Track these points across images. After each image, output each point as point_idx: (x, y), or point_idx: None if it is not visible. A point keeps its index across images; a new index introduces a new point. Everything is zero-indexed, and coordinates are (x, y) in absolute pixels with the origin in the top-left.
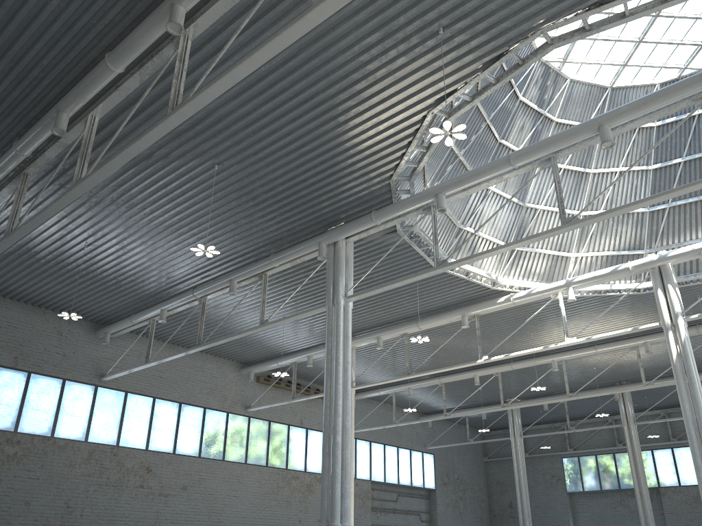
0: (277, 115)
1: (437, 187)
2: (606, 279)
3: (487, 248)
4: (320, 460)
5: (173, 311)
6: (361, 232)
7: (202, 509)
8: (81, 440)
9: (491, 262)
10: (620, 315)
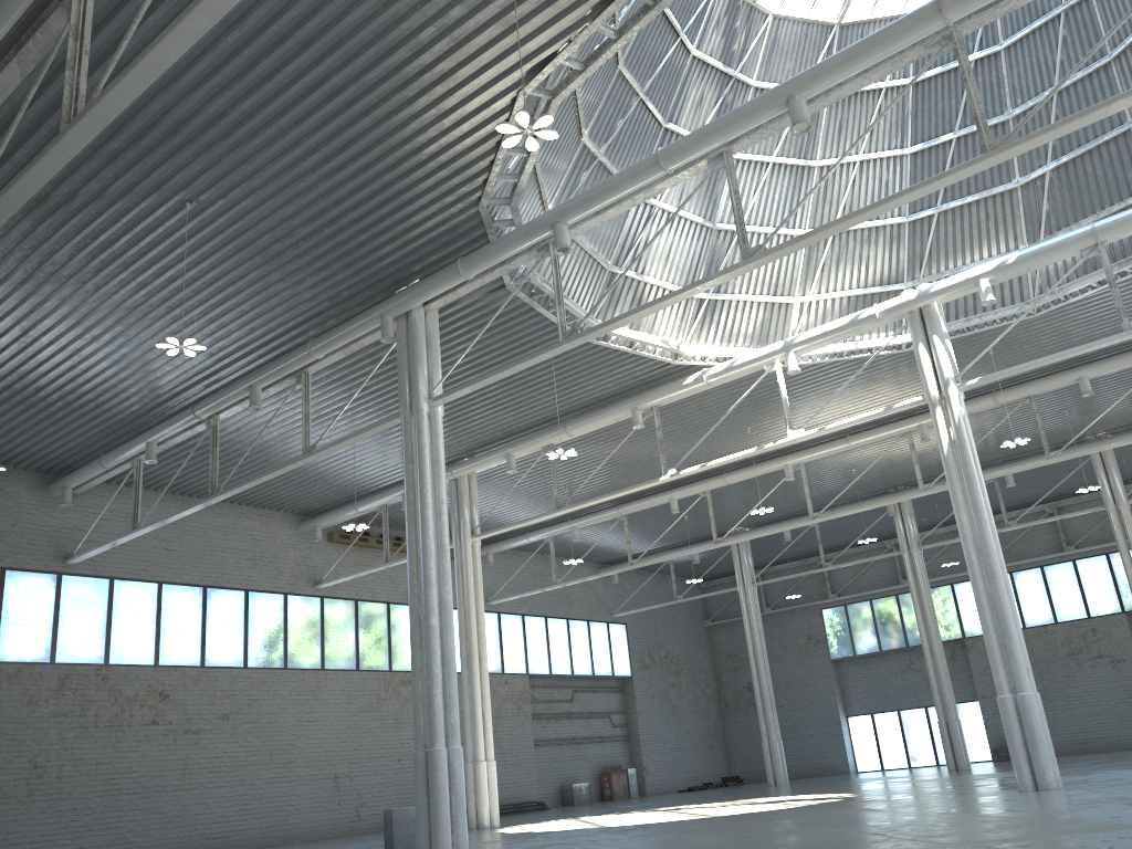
0: (271, 114)
1: (554, 212)
2: (843, 334)
3: None
4: None
5: (168, 444)
6: (447, 293)
7: (259, 747)
8: (45, 661)
9: (668, 322)
10: (878, 387)
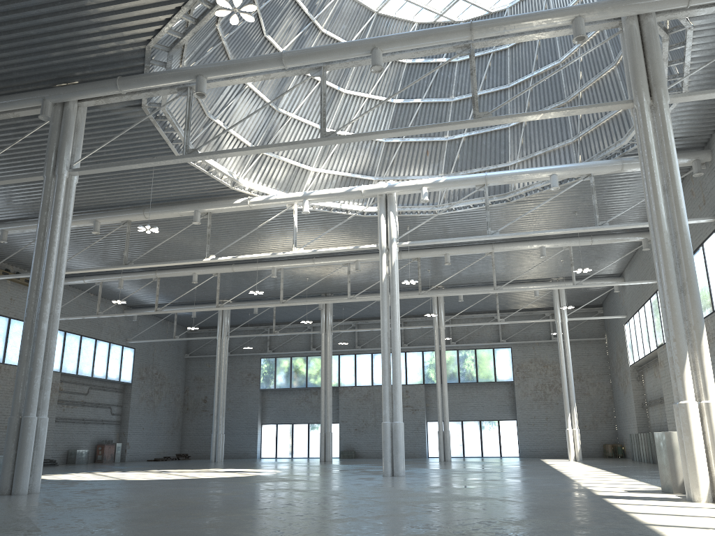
0: None
1: (200, 68)
2: (340, 197)
3: (234, 146)
4: (1, 348)
5: None
6: (99, 98)
7: None
8: None
9: (234, 161)
10: (342, 233)
